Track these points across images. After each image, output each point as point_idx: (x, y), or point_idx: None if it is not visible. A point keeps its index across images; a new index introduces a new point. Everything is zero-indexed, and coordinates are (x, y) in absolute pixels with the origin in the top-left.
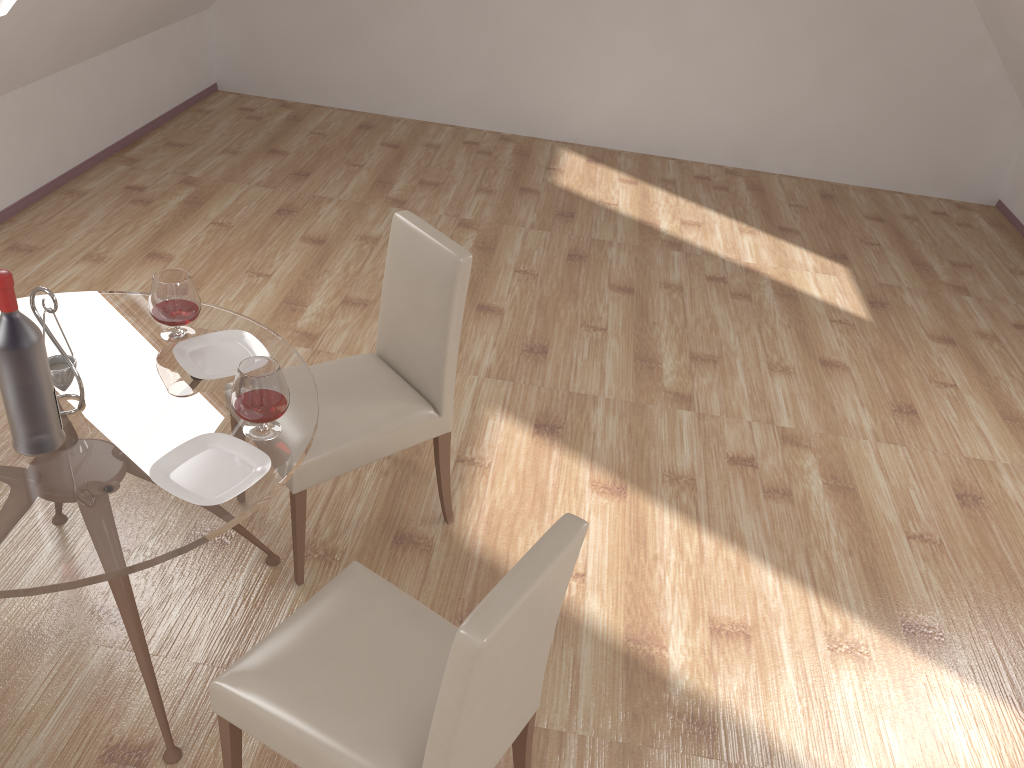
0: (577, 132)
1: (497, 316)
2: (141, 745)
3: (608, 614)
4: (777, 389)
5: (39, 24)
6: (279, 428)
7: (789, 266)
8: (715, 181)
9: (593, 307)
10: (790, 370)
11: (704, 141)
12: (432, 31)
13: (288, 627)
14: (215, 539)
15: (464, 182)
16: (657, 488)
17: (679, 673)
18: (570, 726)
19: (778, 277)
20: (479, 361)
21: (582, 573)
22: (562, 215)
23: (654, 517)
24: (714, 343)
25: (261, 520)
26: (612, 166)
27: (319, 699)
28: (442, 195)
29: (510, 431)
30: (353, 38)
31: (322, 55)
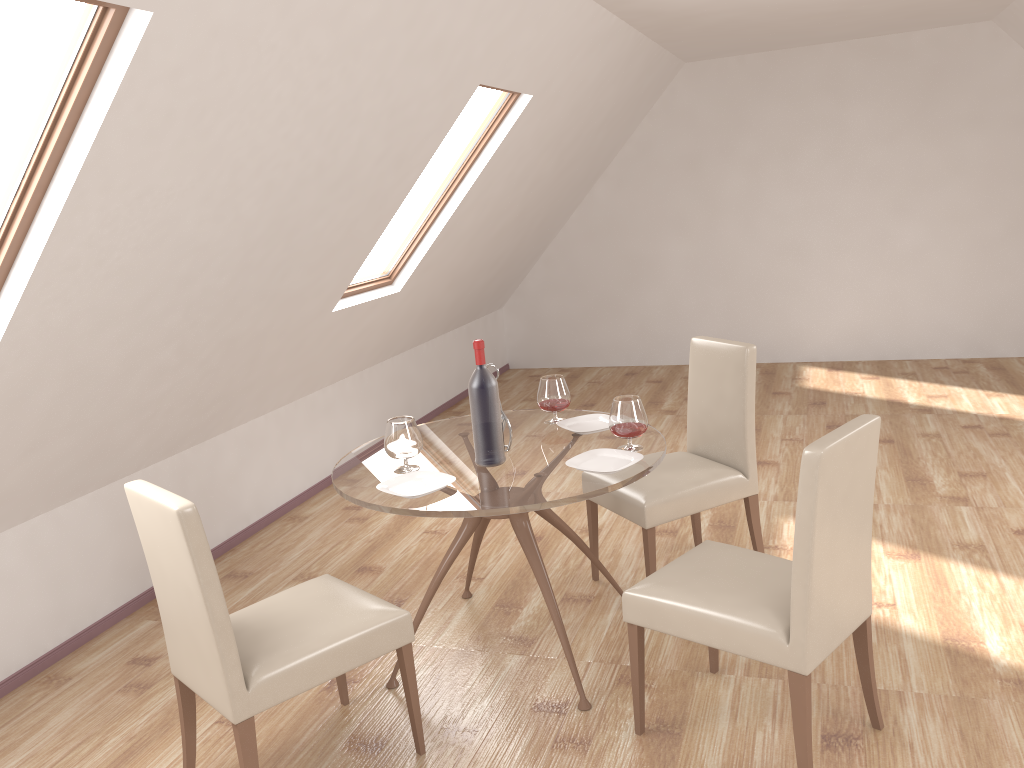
0: (814, 351)
1: (773, 466)
2: (559, 702)
3: (923, 625)
4: None
5: (412, 303)
6: (641, 446)
7: None
8: (954, 368)
9: None
10: None
11: (935, 339)
12: (677, 292)
13: (669, 565)
14: (581, 599)
15: None
16: (948, 552)
17: (1000, 656)
18: (906, 688)
19: None
20: (765, 492)
21: (892, 604)
22: (814, 404)
23: (950, 569)
24: (980, 464)
25: (613, 587)
26: (852, 370)
27: (703, 589)
28: None
29: None
30: (613, 309)
31: (589, 327)
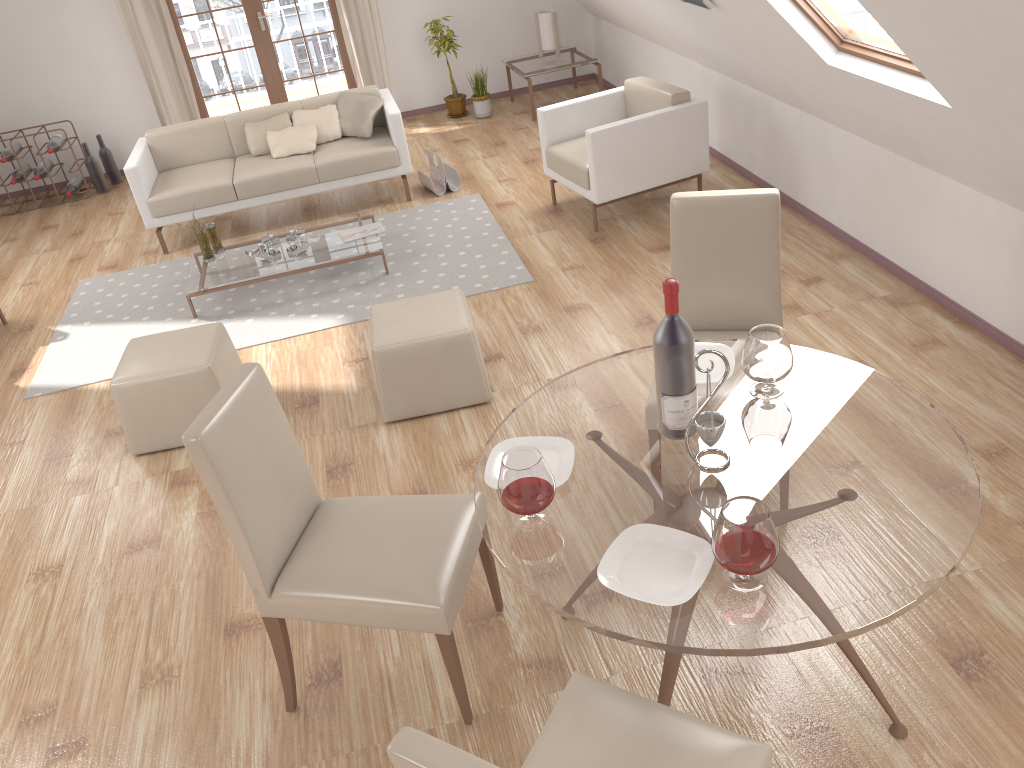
0: None
1: None
2: None
3: None
4: None
5: None
6: (517, 524)
7: None
8: None
9: None
10: None
11: None
12: None
13: (454, 532)
14: None
15: None
16: None
17: None
18: None
19: None
20: None
21: None
22: None
23: None
24: None
25: None
26: None
27: (401, 502)
28: None
29: None
30: None
31: None
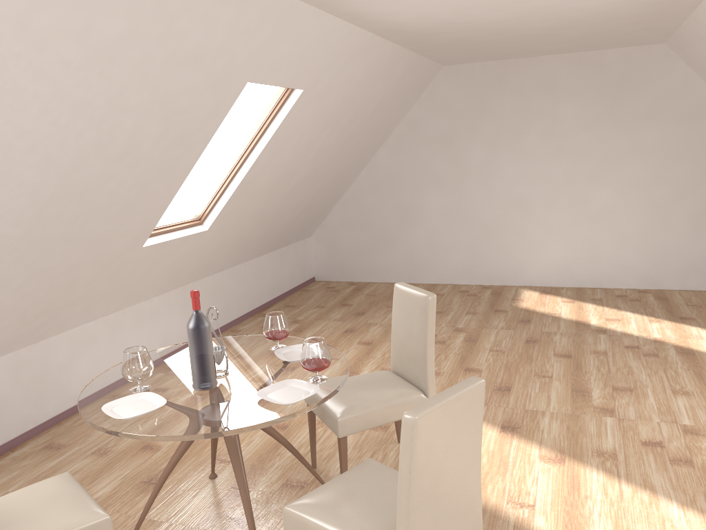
0: (532, 278)
1: (477, 373)
2: None
3: (551, 527)
4: (679, 403)
5: (222, 237)
6: (326, 378)
7: (687, 337)
8: (630, 297)
9: (542, 365)
10: (689, 393)
11: (619, 274)
12: (434, 231)
13: (328, 483)
14: (297, 485)
15: (458, 310)
16: (587, 459)
17: None
18: None
19: (679, 343)
20: None
21: (532, 505)
22: (522, 321)
23: (585, 475)
24: (630, 380)
25: (325, 476)
26: (557, 295)
27: (342, 512)
28: (444, 317)
29: (484, 430)
30: (389, 241)
31: (372, 253)
